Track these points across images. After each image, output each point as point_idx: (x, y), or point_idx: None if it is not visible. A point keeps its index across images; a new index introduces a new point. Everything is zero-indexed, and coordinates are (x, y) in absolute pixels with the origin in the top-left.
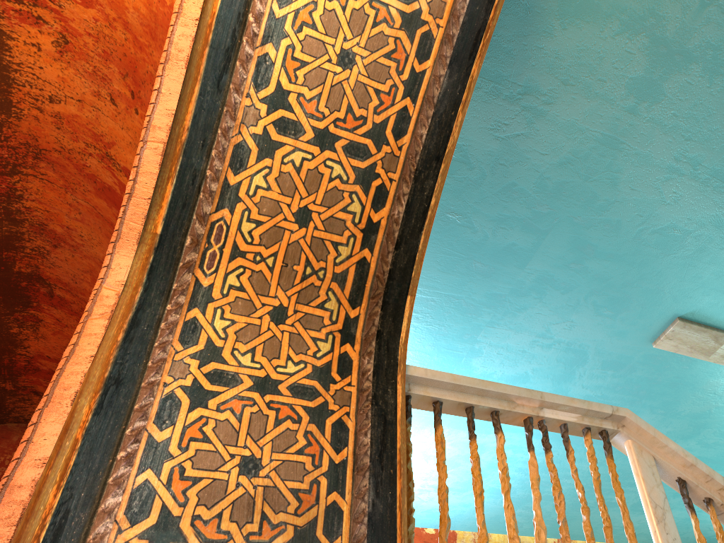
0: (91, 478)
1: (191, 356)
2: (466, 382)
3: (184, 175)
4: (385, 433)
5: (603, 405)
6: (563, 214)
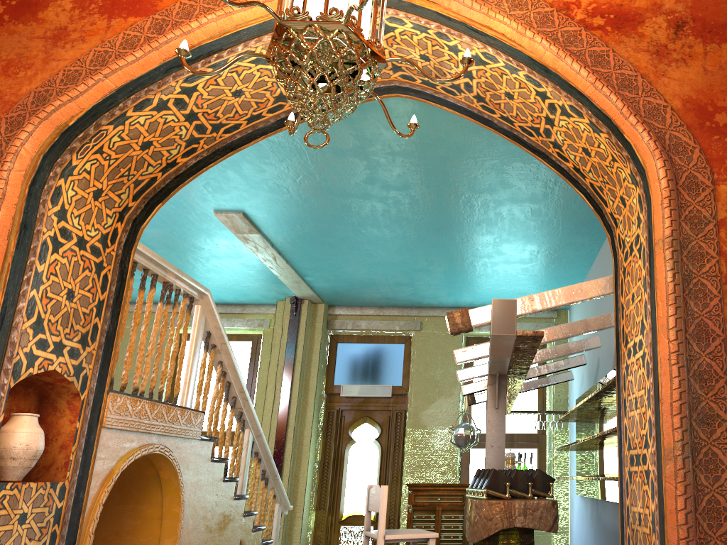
0: (14, 289)
1: (55, 214)
2: (157, 258)
3: (108, 100)
4: (121, 286)
5: (202, 286)
6: (243, 151)
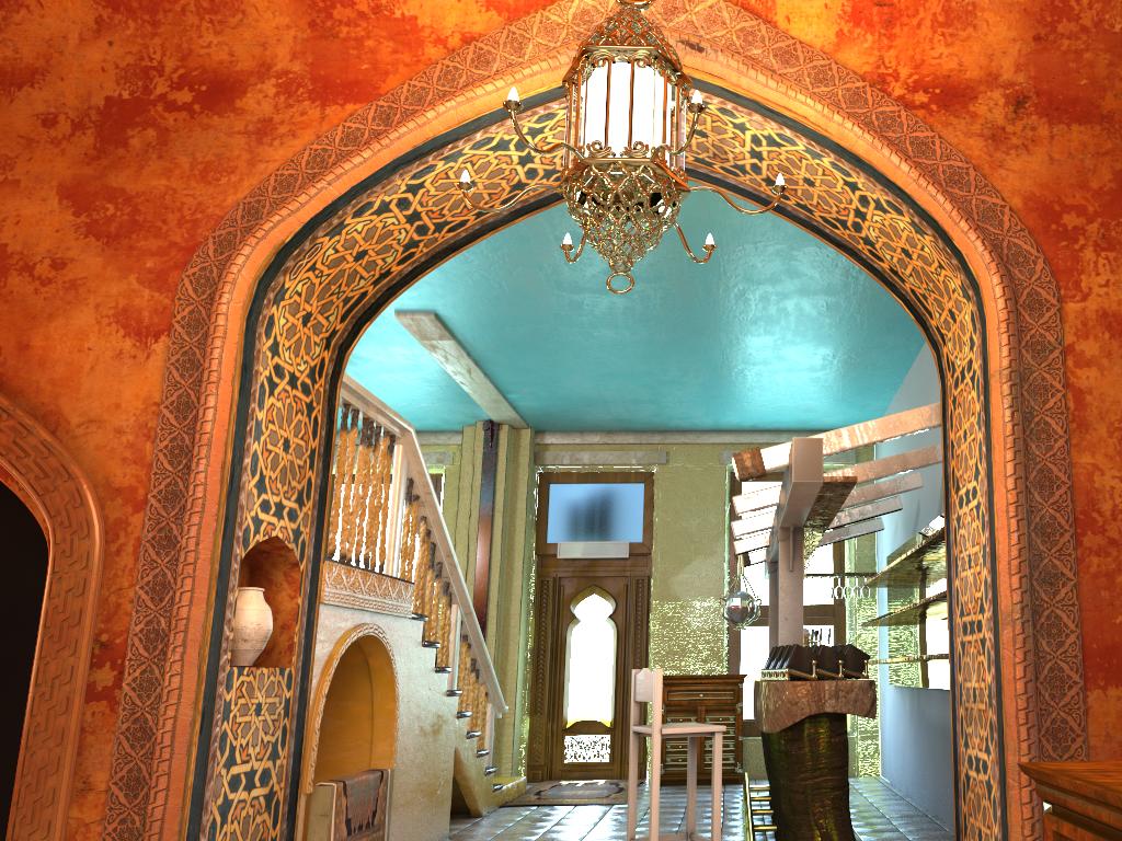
0: (240, 443)
1: (269, 349)
2: (361, 390)
3: (327, 209)
4: (330, 429)
5: (406, 421)
6: None
